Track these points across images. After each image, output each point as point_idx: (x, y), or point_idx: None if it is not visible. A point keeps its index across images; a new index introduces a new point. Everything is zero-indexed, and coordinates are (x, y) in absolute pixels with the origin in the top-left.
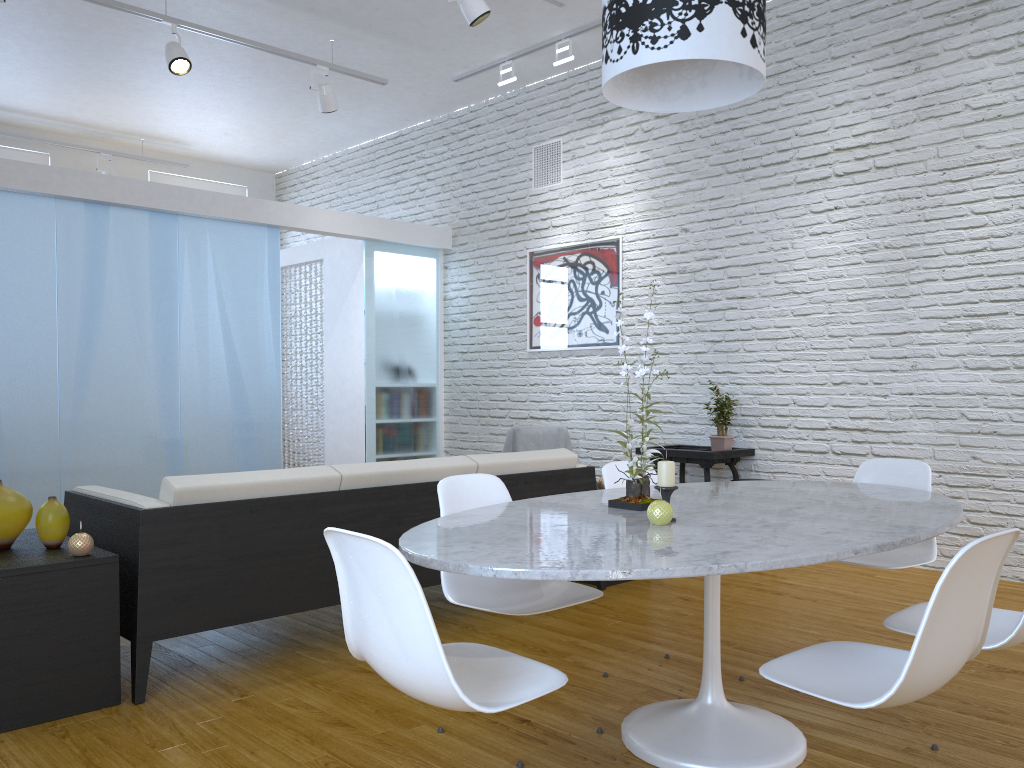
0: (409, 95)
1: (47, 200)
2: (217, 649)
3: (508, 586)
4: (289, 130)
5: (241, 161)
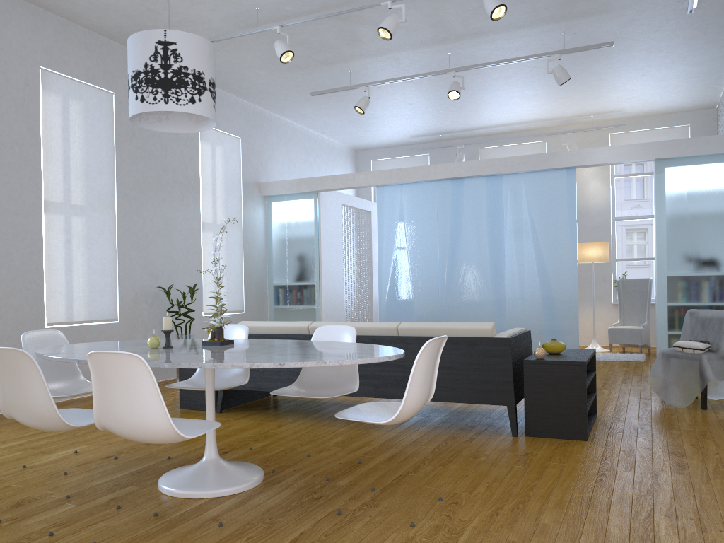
0: (685, 33)
1: (432, 183)
2: (293, 407)
3: (227, 382)
4: (659, 82)
5: (674, 108)
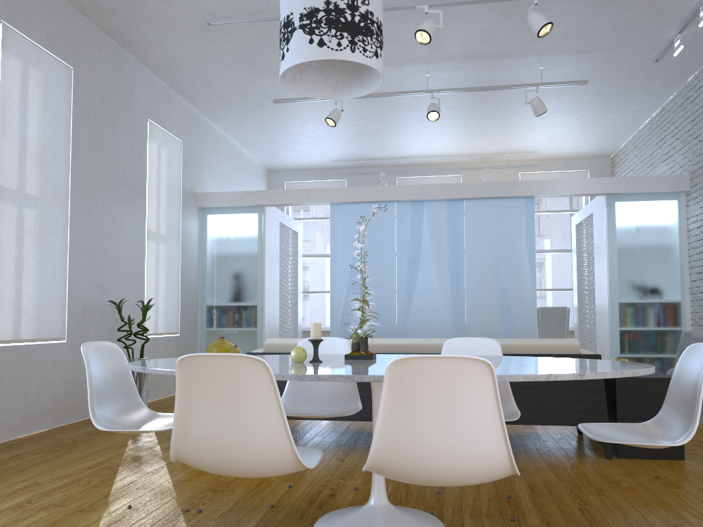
0: (636, 82)
1: (391, 203)
2: (319, 438)
3: (330, 407)
4: (584, 127)
5: (578, 154)
